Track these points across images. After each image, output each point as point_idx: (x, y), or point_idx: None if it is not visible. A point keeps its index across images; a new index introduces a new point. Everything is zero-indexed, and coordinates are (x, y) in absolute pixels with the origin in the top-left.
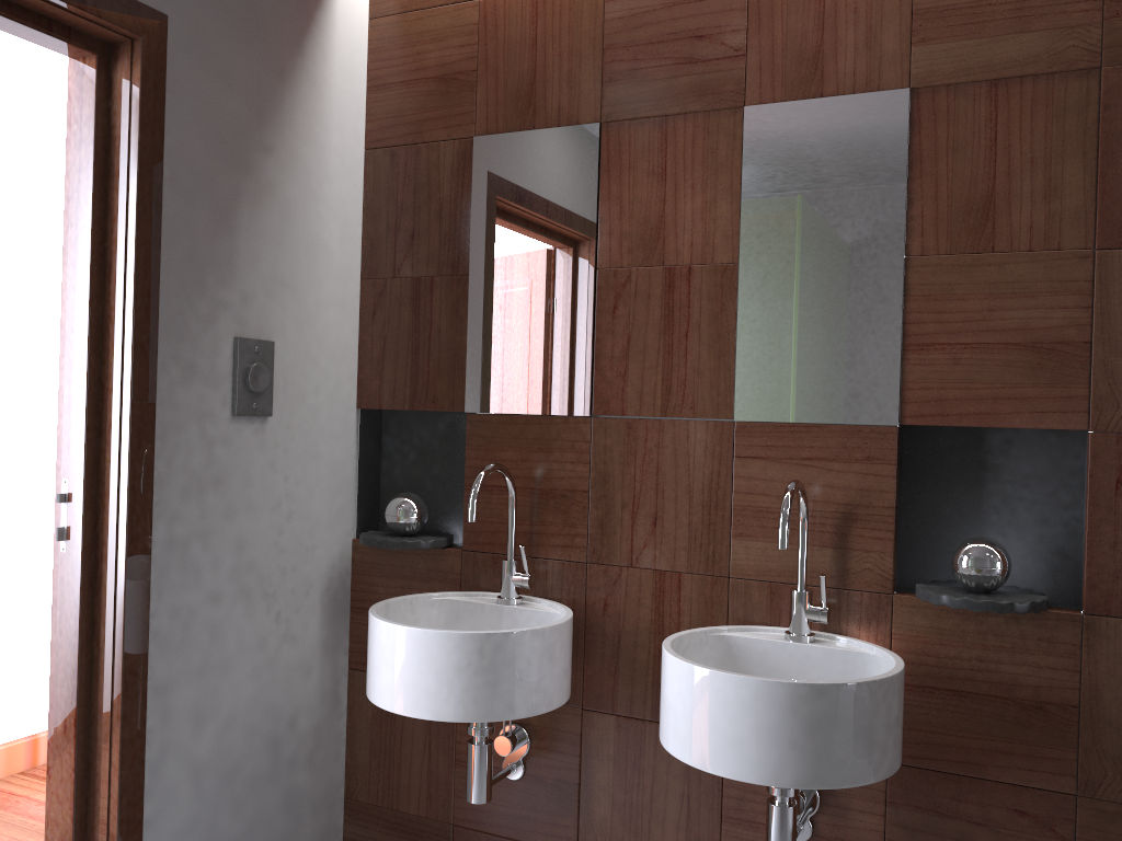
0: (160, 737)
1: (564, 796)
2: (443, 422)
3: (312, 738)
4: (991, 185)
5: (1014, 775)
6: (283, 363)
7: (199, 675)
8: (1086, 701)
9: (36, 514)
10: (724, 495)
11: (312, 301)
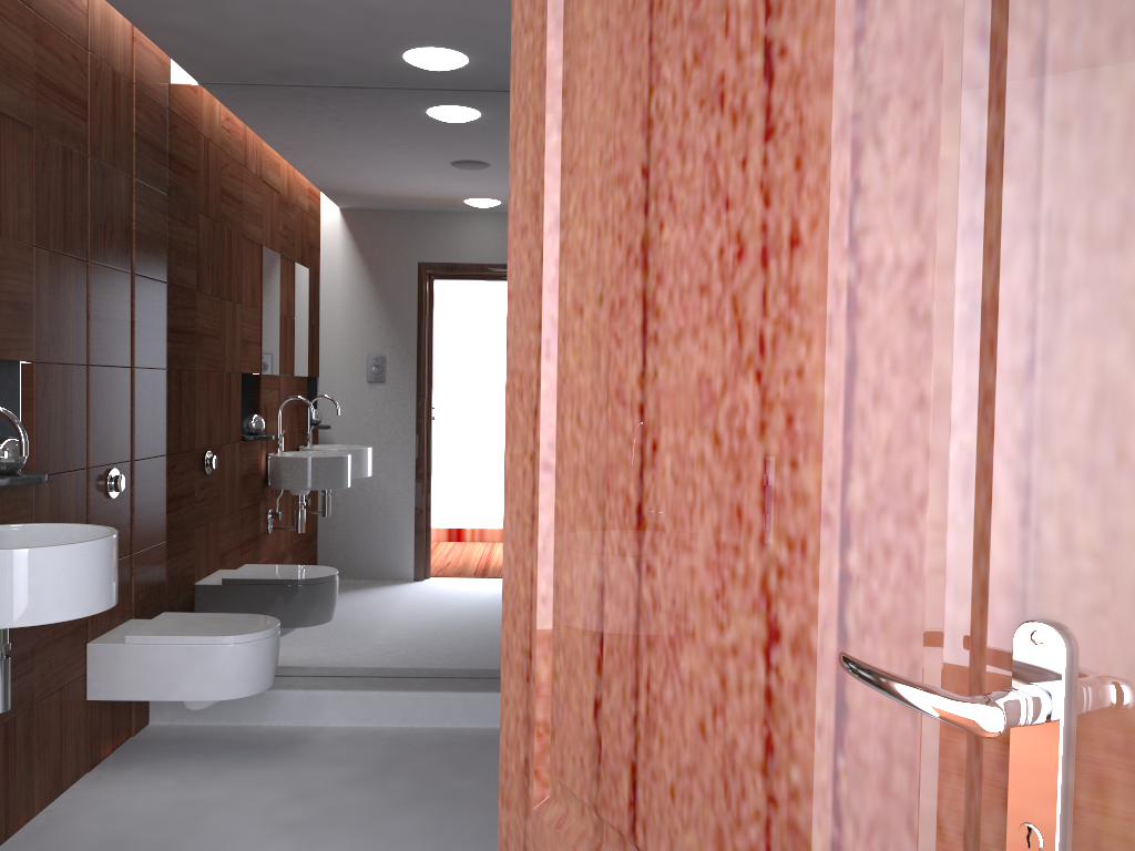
0: None
1: None
2: None
3: None
4: None
5: None
6: None
7: None
8: None
9: None
10: None
11: None
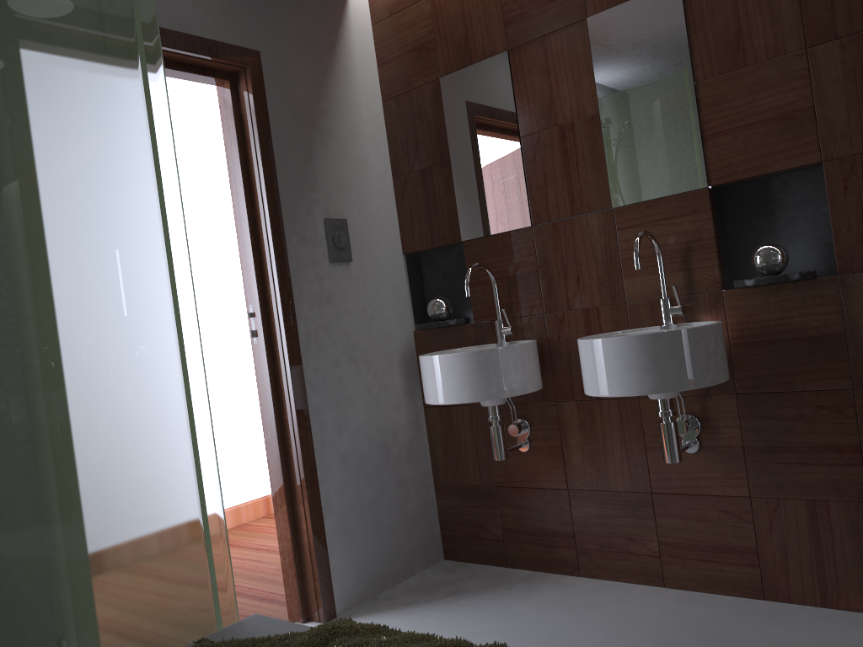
0: (320, 437)
1: (554, 455)
2: (454, 253)
3: (408, 446)
4: (737, 26)
5: (813, 385)
6: (354, 231)
7: (335, 405)
8: (848, 329)
9: (246, 365)
10: (615, 254)
11: (365, 194)
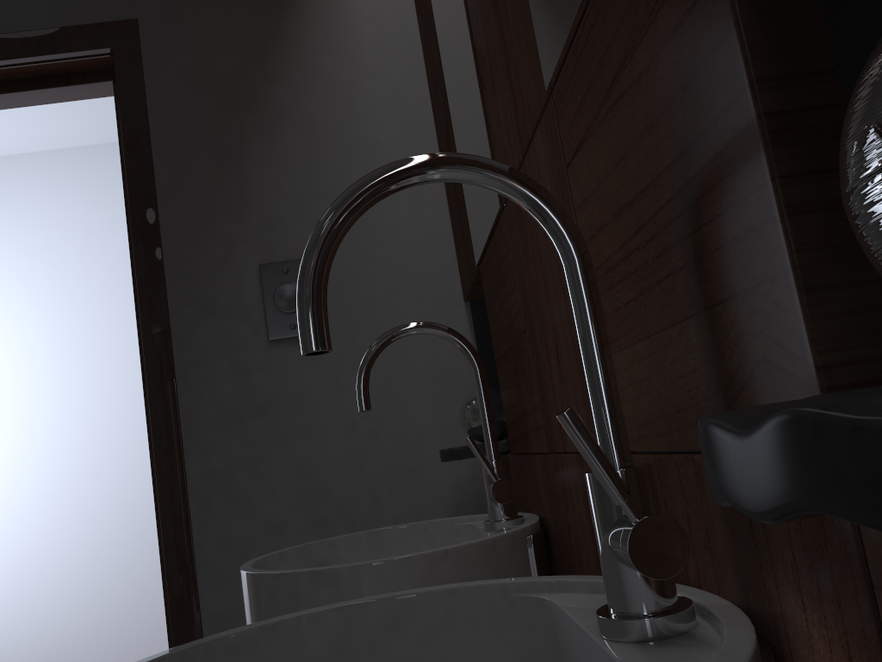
0: None
1: None
2: None
3: None
4: None
5: None
6: (333, 276)
7: None
8: None
9: None
10: None
11: None
